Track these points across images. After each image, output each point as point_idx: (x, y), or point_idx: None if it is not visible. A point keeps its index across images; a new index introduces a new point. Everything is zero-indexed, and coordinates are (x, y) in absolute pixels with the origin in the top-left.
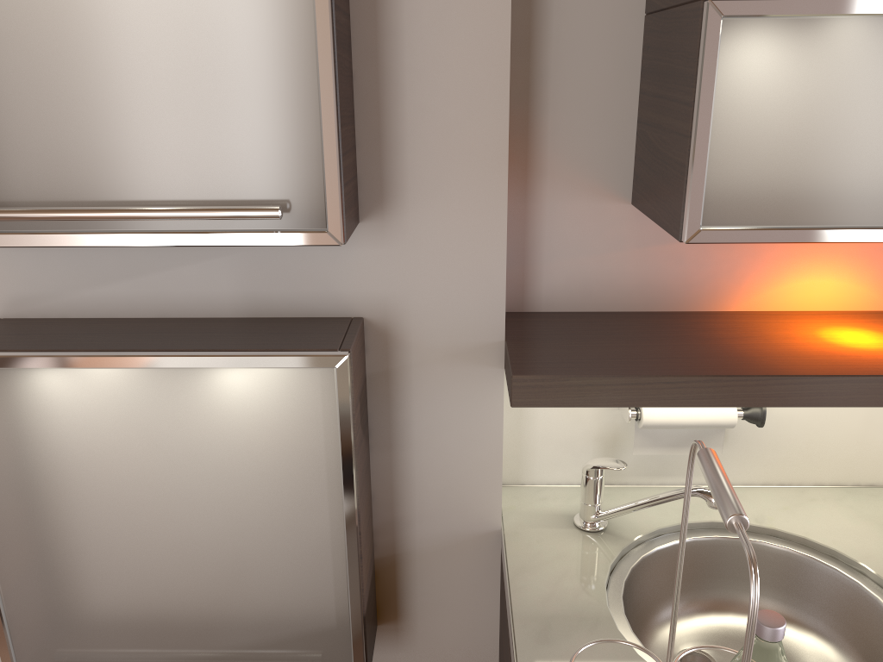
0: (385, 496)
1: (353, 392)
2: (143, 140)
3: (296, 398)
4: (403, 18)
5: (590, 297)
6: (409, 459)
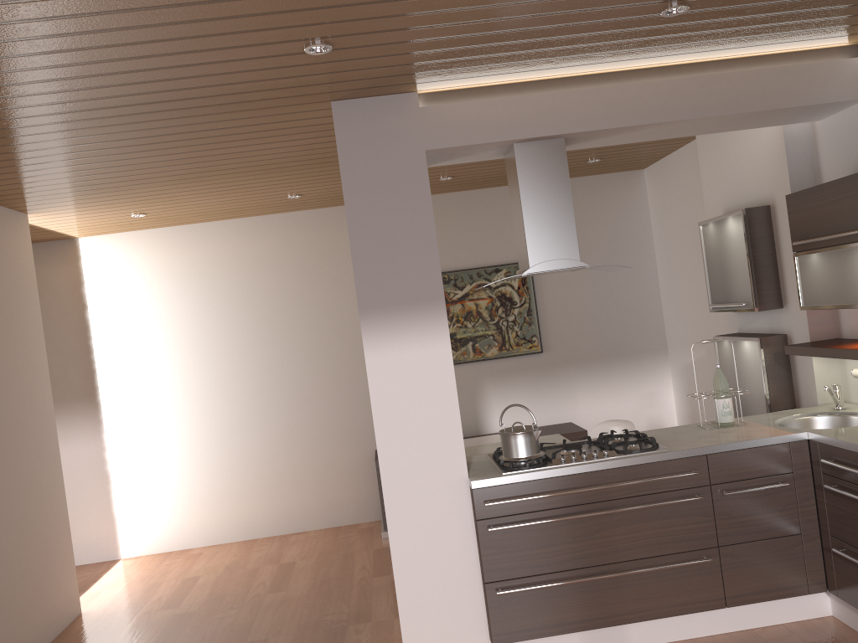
0: (796, 390)
1: (763, 348)
2: (732, 289)
3: (754, 349)
4: (783, 257)
5: (853, 334)
6: (798, 378)
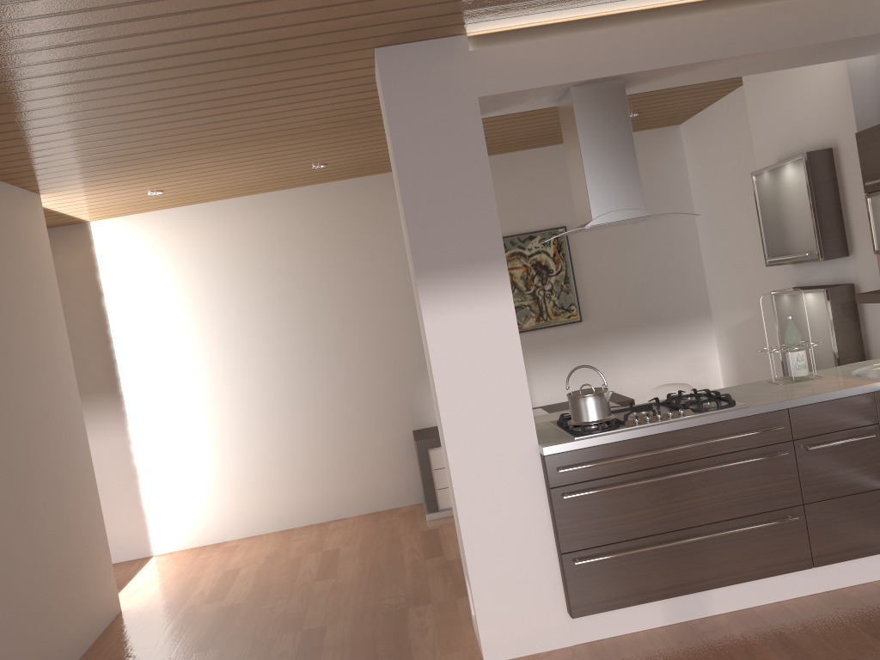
0: (865, 342)
1: (829, 300)
2: (792, 240)
3: (819, 301)
4: (849, 201)
5: None
6: (868, 329)
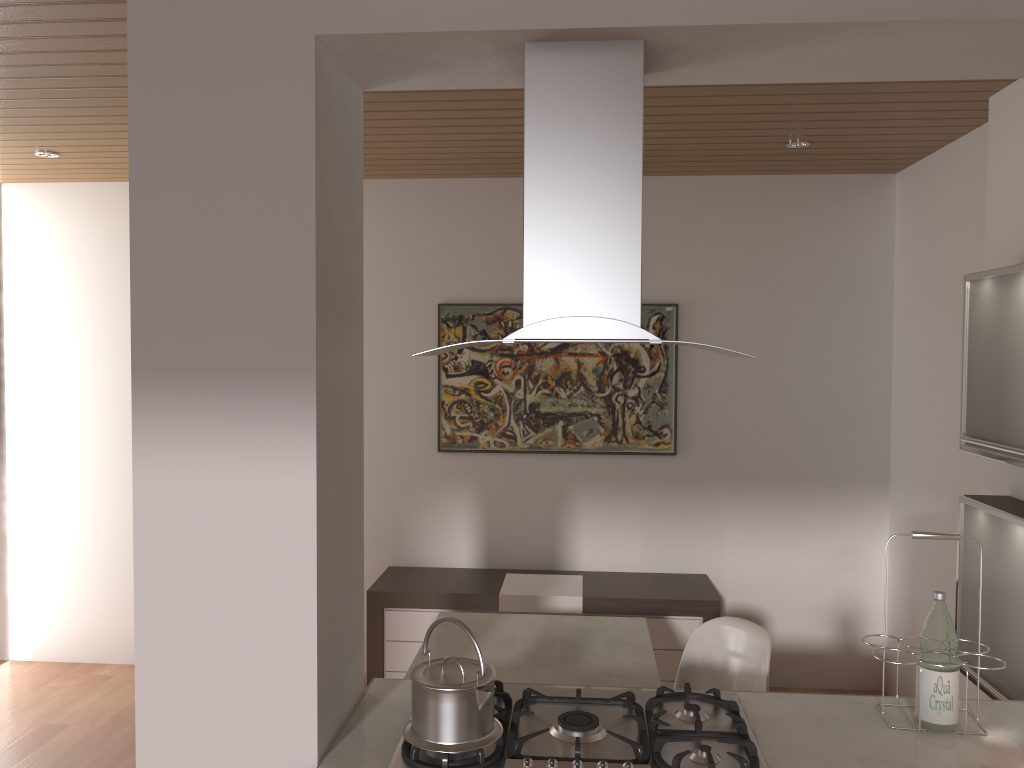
0: None
1: None
2: (1010, 417)
3: None
4: None
5: None
6: None
